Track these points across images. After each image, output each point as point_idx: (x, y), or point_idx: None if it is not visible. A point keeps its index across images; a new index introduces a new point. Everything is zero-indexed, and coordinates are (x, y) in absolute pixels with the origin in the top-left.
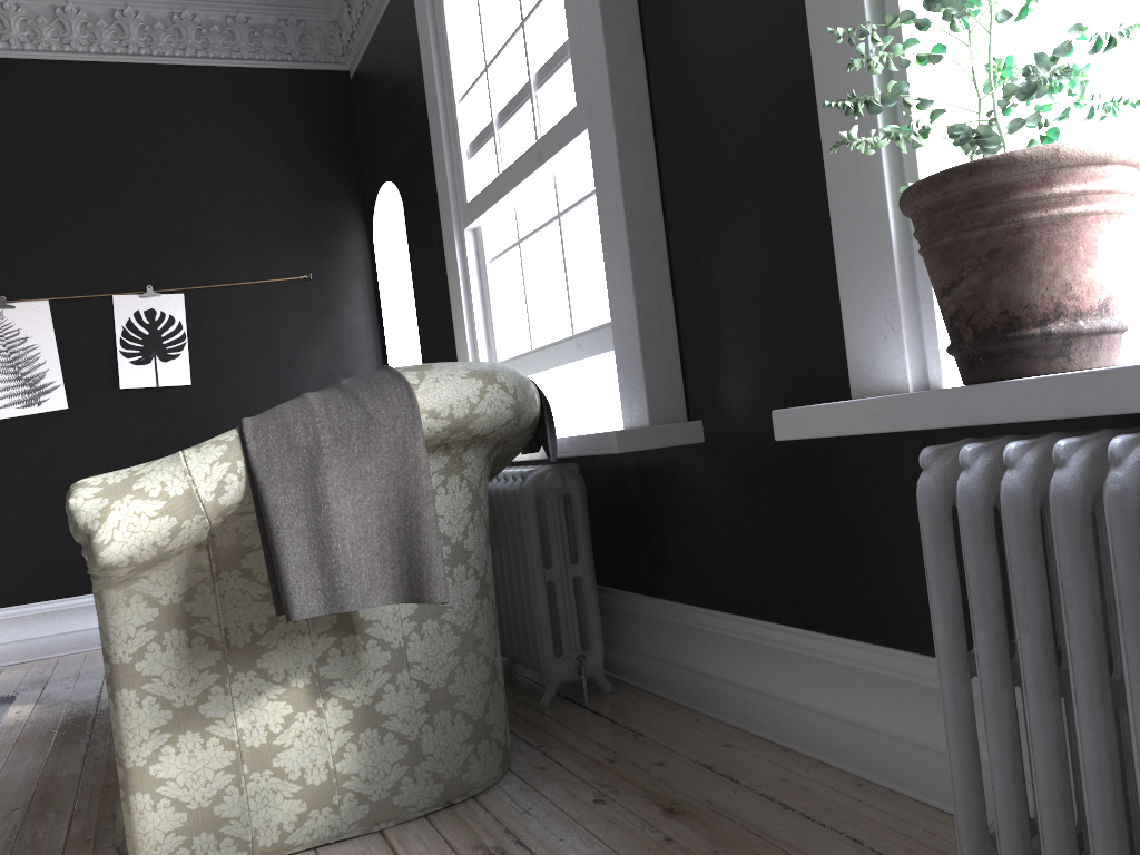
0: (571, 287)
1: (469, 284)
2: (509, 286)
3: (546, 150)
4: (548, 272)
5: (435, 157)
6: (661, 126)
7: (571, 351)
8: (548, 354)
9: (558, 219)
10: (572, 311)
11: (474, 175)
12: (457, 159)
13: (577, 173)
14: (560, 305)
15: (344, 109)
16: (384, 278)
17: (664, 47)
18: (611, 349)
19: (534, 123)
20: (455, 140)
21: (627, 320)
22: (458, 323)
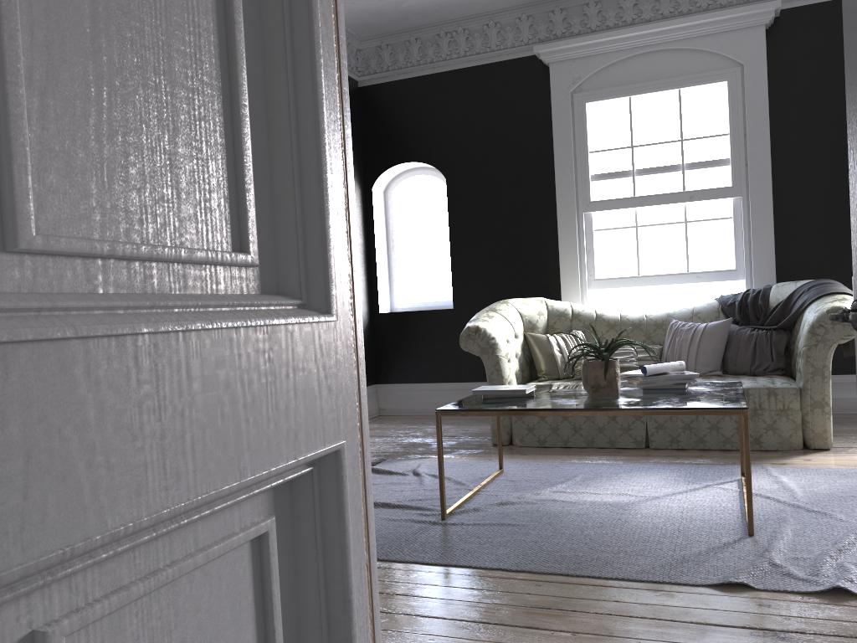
0: (689, 252)
1: (582, 239)
2: (615, 244)
3: (698, 196)
4: (665, 243)
5: (559, 173)
6: (777, 205)
7: (689, 278)
8: (663, 278)
9: (685, 223)
10: (688, 262)
11: (599, 189)
12: (583, 179)
13: (707, 208)
14: (675, 258)
15: (356, 105)
16: (375, 216)
17: (784, 179)
18: (730, 280)
19: (684, 182)
20: (584, 170)
21: (767, 270)
22: (567, 257)
